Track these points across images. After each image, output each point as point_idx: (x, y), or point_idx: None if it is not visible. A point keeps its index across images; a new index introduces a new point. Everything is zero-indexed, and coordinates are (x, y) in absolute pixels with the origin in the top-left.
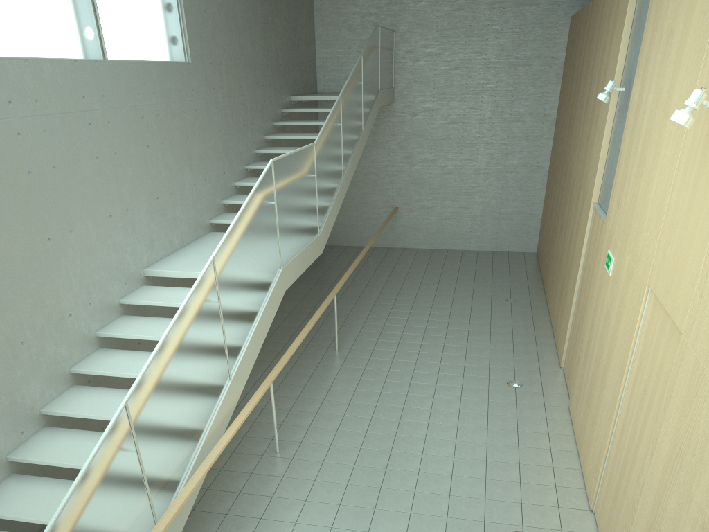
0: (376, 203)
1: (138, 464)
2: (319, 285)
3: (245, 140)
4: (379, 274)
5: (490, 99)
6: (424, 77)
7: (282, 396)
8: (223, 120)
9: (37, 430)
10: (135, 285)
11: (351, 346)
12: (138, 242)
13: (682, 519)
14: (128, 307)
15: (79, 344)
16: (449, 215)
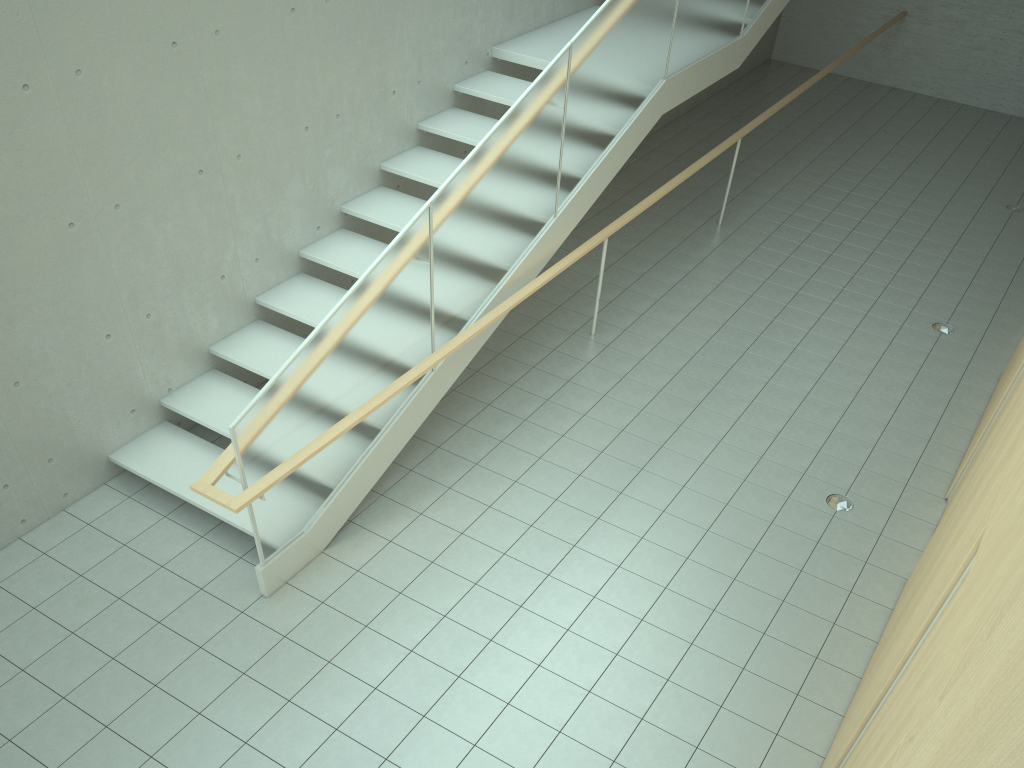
0: None
1: (428, 280)
2: (735, 124)
3: None
4: (832, 125)
5: None
6: None
7: (623, 269)
8: None
9: (333, 230)
10: (477, 68)
11: (741, 224)
12: (494, 6)
13: (978, 475)
14: (462, 97)
15: (396, 134)
16: (987, 42)
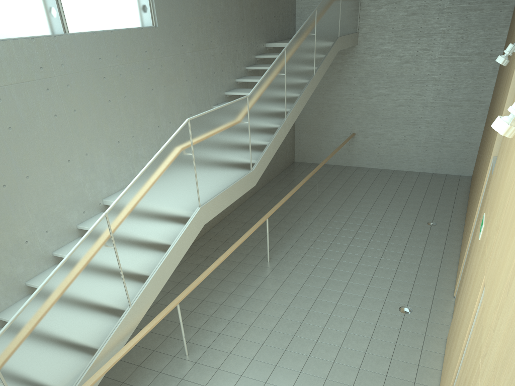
0: (337, 129)
1: None
2: (277, 199)
3: (214, 85)
4: (328, 191)
5: (442, 41)
6: (385, 22)
7: (210, 302)
8: (192, 71)
9: None
10: (93, 212)
11: (281, 259)
12: (98, 179)
13: None
14: (86, 230)
15: (35, 263)
16: (398, 141)
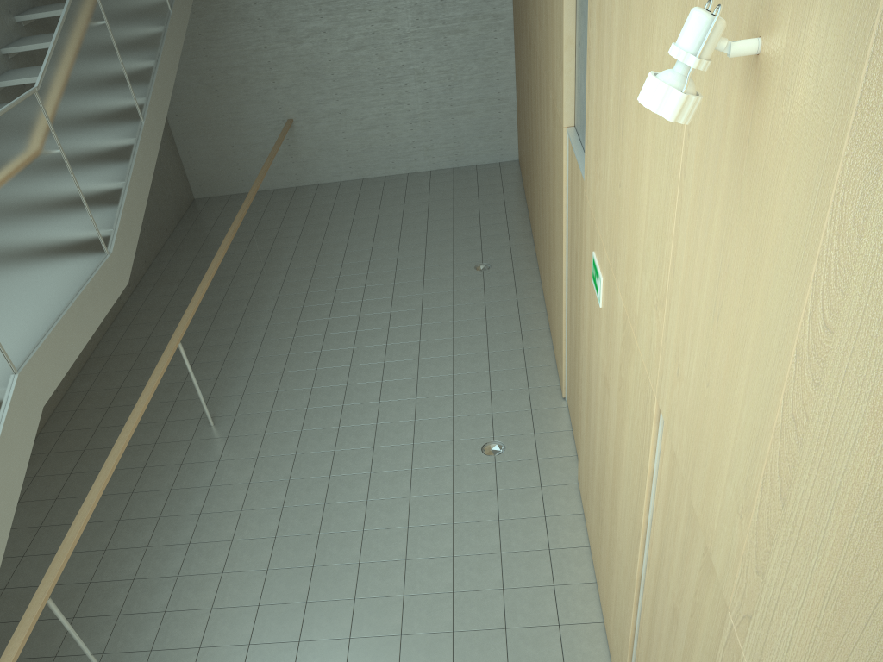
0: (256, 117)
1: None
2: (186, 287)
3: None
4: (280, 247)
5: None
6: None
7: (122, 548)
8: None
9: None
10: None
11: (235, 413)
12: None
13: None
14: None
15: None
16: (375, 119)
